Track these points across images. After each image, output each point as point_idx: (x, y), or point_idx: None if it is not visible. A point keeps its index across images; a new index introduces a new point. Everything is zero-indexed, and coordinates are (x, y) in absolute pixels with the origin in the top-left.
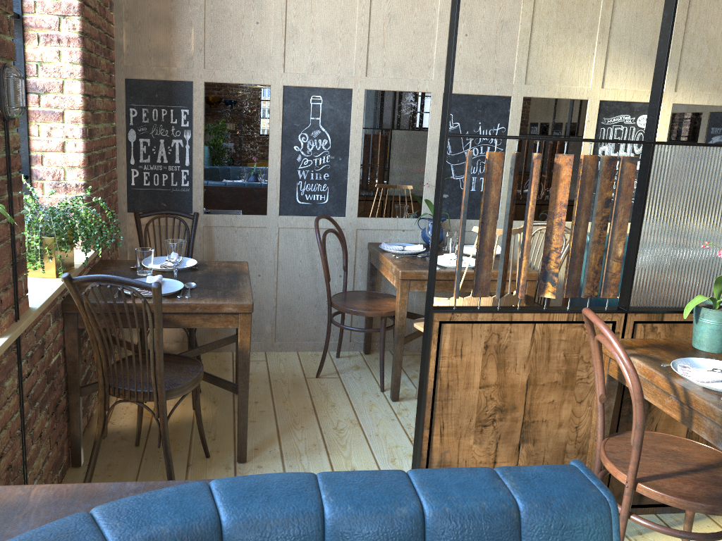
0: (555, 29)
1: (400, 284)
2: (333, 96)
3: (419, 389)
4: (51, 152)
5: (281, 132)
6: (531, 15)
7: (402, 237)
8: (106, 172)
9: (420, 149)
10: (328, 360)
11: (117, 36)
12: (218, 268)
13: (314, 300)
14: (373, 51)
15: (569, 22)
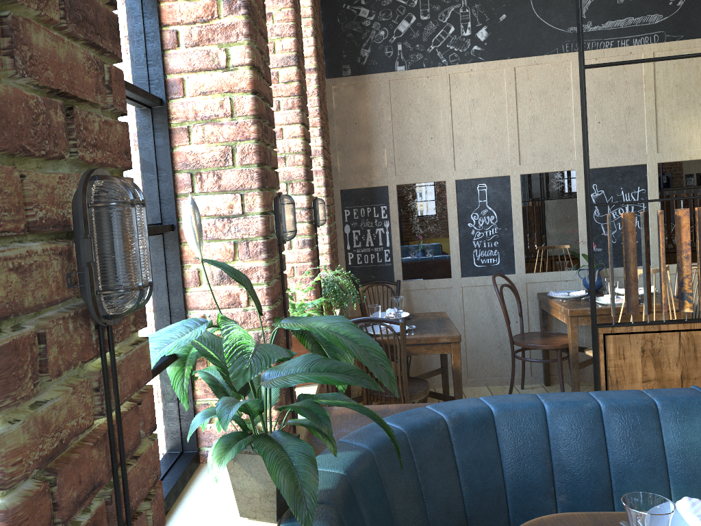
0: (677, 106)
1: (570, 320)
2: (495, 182)
3: (595, 385)
4: None
5: (457, 214)
6: (654, 99)
7: (566, 286)
8: (335, 256)
9: (572, 215)
10: (515, 391)
11: (333, 161)
12: (425, 316)
13: (497, 343)
14: (523, 145)
15: (689, 99)
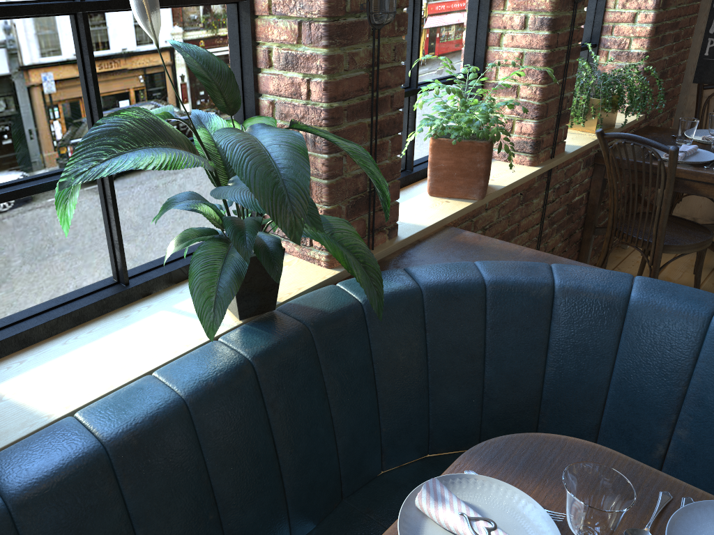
0: None
1: None
2: None
3: None
4: (622, 23)
5: None
6: None
7: None
8: (675, 41)
9: None
10: None
11: None
12: None
13: None
14: None
15: None
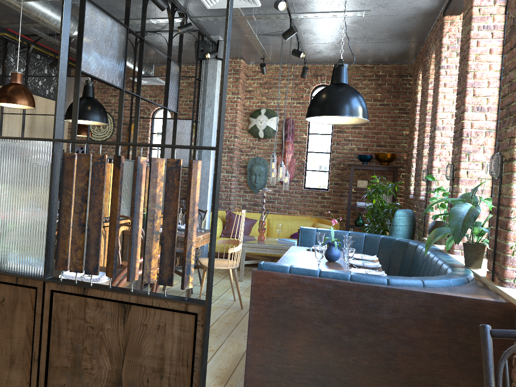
0: None
1: None
2: None
3: (203, 383)
4: None
5: None
6: None
7: None
8: None
9: None
10: None
11: None
12: None
13: None
14: None
15: None
